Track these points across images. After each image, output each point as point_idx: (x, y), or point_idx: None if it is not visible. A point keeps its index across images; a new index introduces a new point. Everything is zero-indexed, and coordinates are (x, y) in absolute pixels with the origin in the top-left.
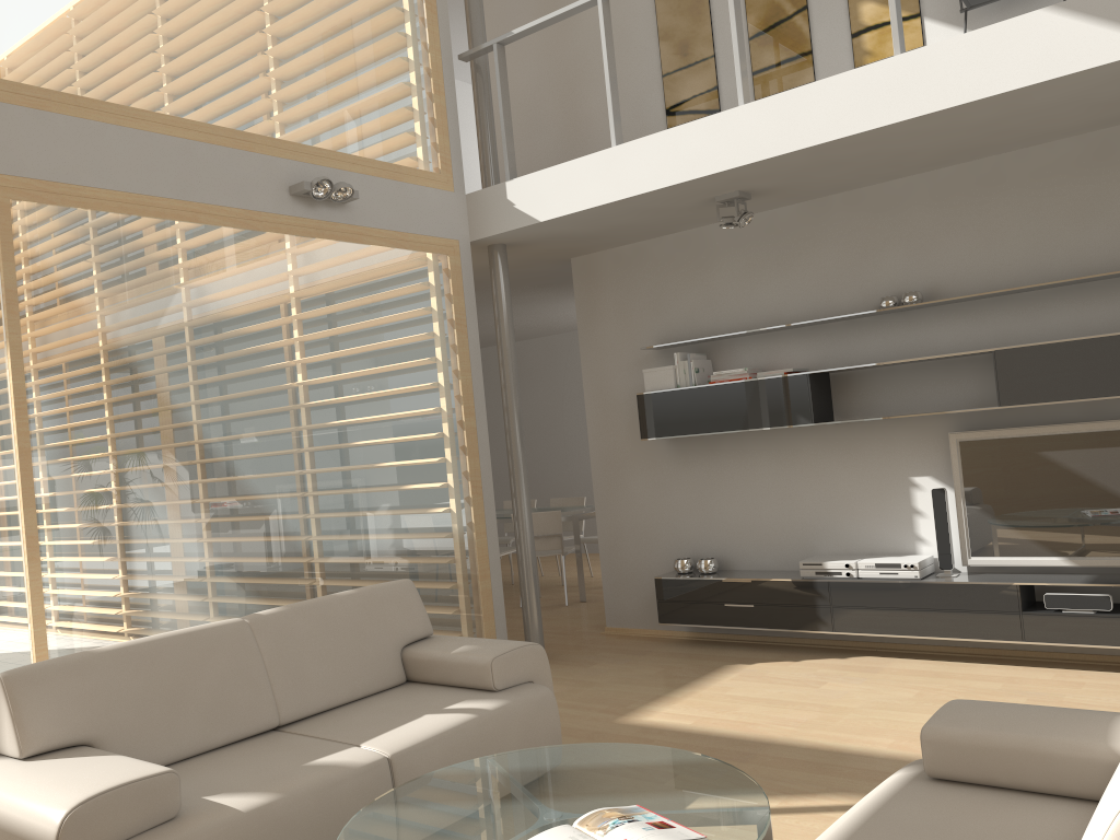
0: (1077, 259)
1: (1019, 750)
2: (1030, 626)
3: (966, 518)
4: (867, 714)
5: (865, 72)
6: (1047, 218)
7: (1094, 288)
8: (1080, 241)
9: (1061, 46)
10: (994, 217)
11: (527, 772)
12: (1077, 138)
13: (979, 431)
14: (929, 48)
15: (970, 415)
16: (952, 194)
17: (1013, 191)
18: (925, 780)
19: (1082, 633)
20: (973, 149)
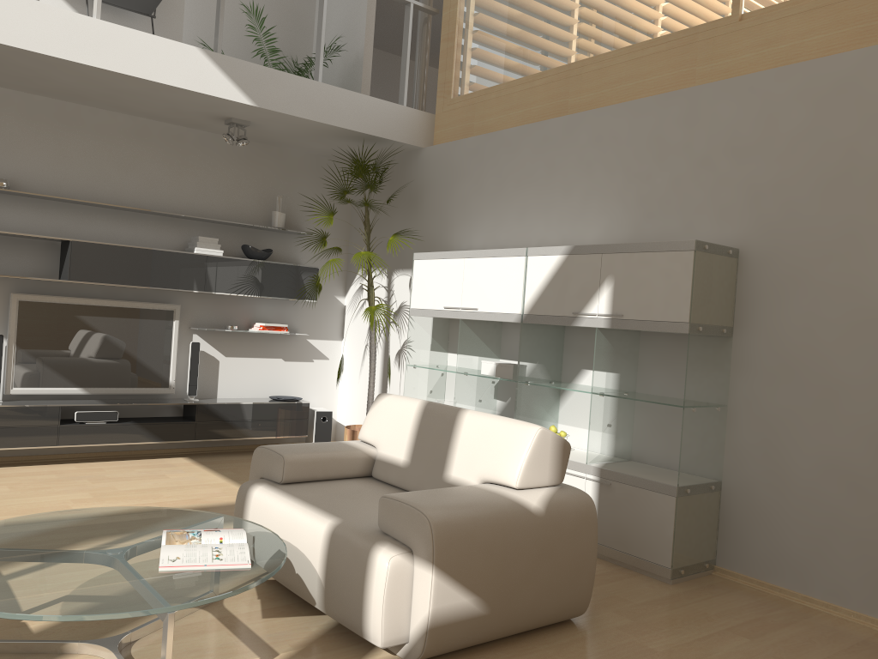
0: (118, 194)
1: (330, 459)
2: (65, 434)
3: (14, 359)
4: (2, 503)
5: (76, 18)
6: (104, 160)
7: (124, 215)
8: (121, 182)
9: (203, 75)
10: (69, 146)
11: (14, 542)
12: (131, 117)
13: (36, 295)
14: (126, 29)
15: (26, 282)
16: (40, 117)
17: (85, 134)
18: (281, 485)
19: (98, 437)
20: (79, 96)
